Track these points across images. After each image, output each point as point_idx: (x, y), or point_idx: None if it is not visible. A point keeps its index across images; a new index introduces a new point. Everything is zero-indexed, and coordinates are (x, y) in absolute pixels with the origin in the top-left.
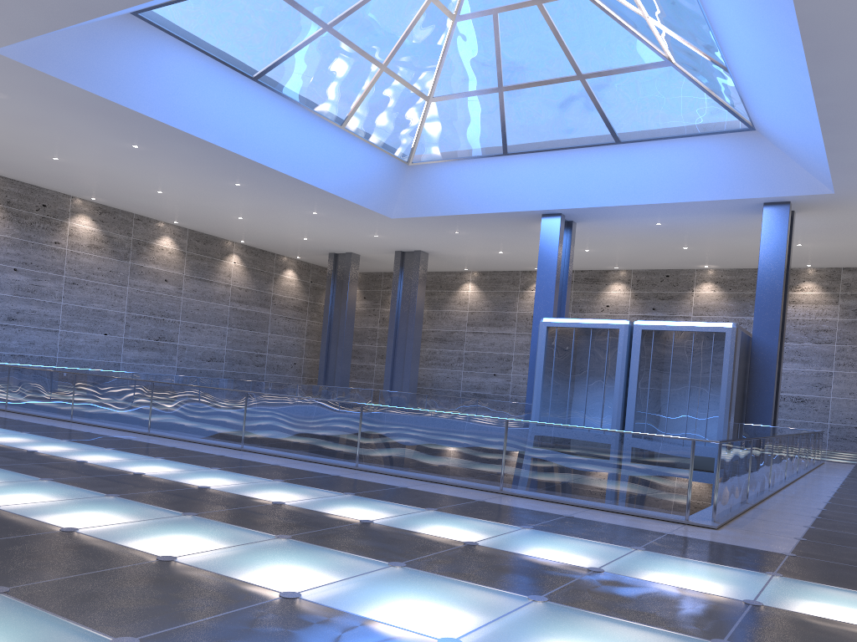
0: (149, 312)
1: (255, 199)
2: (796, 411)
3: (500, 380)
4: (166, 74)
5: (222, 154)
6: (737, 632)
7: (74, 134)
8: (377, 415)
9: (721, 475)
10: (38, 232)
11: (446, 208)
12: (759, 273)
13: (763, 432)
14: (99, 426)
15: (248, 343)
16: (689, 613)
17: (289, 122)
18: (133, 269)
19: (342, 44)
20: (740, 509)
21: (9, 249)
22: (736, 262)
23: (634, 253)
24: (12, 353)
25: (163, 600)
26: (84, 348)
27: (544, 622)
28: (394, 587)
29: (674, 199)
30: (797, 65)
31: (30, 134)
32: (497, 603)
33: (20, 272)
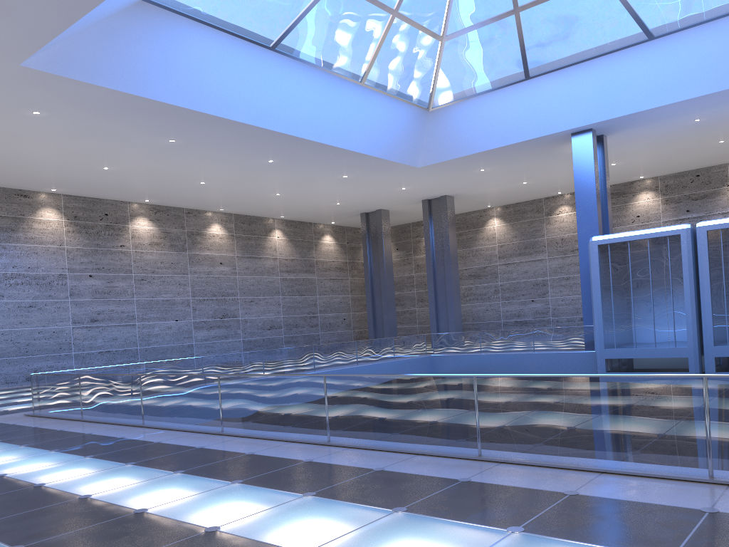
0: (211, 294)
1: (289, 173)
2: None
3: (539, 305)
4: (188, 59)
5: (252, 132)
6: None
7: (115, 139)
8: (497, 387)
9: None
10: (104, 239)
11: (471, 147)
12: None
13: None
14: (171, 429)
15: (301, 308)
16: None
17: (311, 87)
18: (191, 258)
19: None
20: None
21: (82, 258)
22: None
23: (664, 158)
24: (99, 350)
25: None
26: (160, 335)
27: None
28: None
29: (720, 87)
30: None
31: (78, 148)
32: None
33: (95, 278)
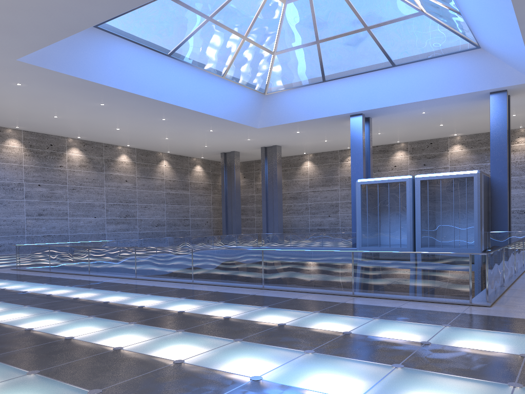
0: (118, 201)
1: (175, 126)
2: (521, 219)
3: (333, 219)
4: (117, 60)
5: (153, 102)
6: (522, 376)
7: (65, 101)
8: (272, 255)
9: (488, 273)
10: (49, 161)
11: (290, 118)
12: (491, 137)
13: (503, 236)
14: (106, 276)
15: (178, 213)
16: (489, 366)
17: (192, 78)
18: (106, 176)
19: (219, 27)
20: (501, 291)
21: (34, 173)
22: (474, 130)
23: (409, 132)
24: (43, 234)
25: (187, 389)
26: (84, 227)
27: (406, 381)
28: (313, 367)
29: (432, 97)
30: (506, 7)
31: (40, 104)
32: (375, 371)
33: (42, 186)
